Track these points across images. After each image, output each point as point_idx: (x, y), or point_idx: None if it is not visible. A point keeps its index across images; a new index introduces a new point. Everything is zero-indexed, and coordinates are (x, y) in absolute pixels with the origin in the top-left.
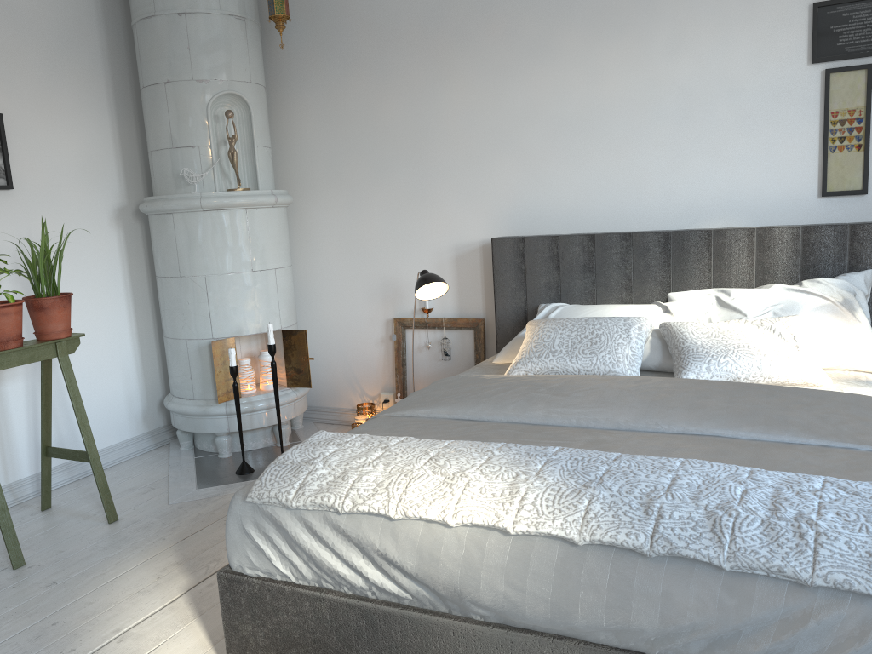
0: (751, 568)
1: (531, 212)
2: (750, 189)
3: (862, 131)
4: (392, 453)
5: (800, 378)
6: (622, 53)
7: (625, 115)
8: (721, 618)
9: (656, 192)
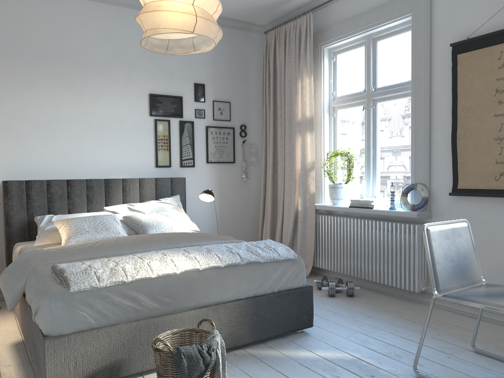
0: (267, 259)
1: (21, 168)
2: (130, 162)
3: (168, 144)
4: (118, 260)
5: (183, 231)
6: (71, 95)
7: (74, 124)
8: (264, 276)
9: (90, 161)
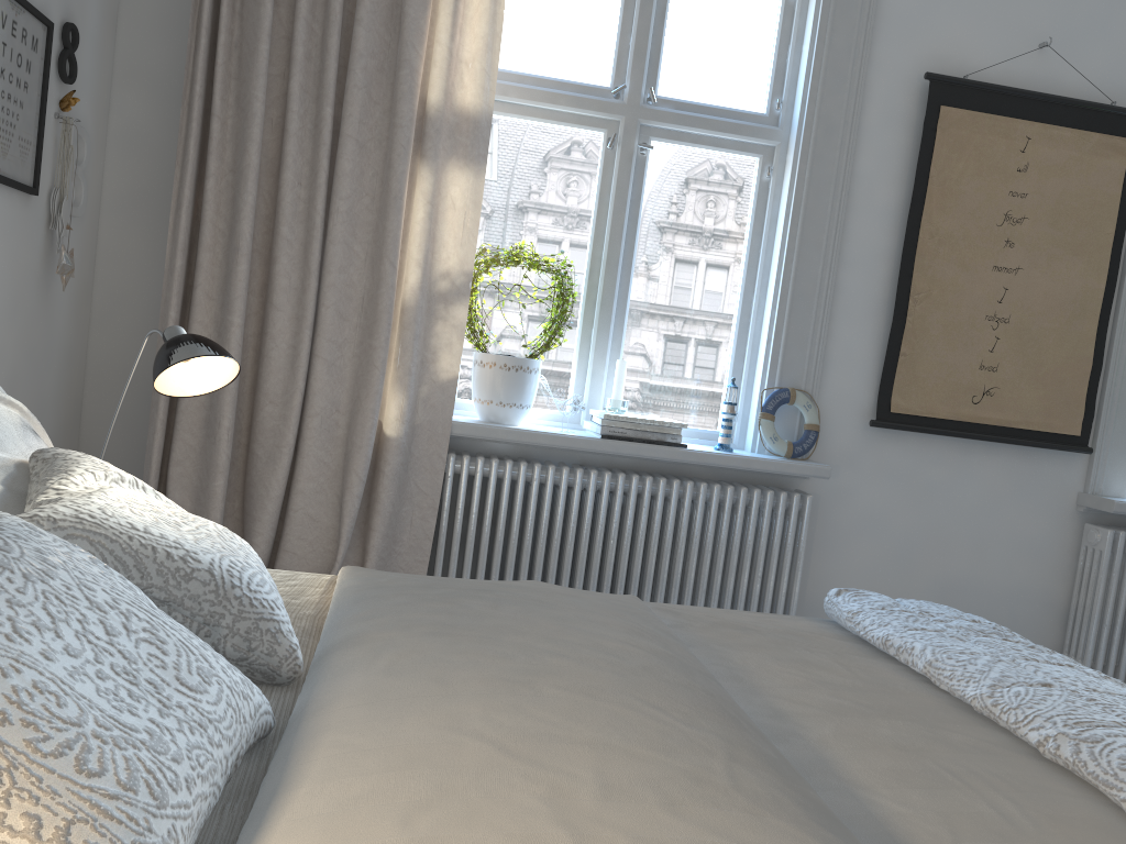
0: None
1: None
2: None
3: None
4: None
5: None
6: None
7: None
8: None
9: None
